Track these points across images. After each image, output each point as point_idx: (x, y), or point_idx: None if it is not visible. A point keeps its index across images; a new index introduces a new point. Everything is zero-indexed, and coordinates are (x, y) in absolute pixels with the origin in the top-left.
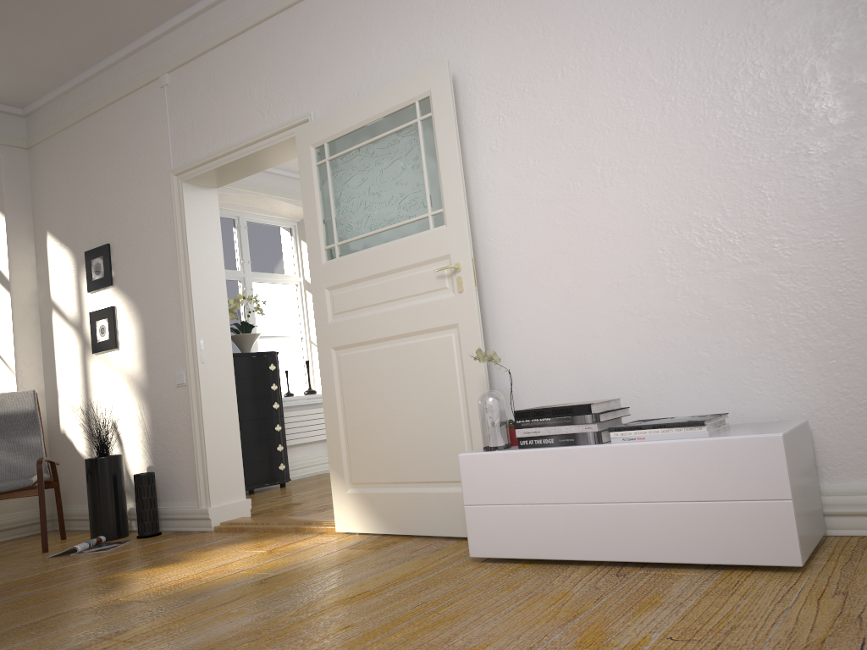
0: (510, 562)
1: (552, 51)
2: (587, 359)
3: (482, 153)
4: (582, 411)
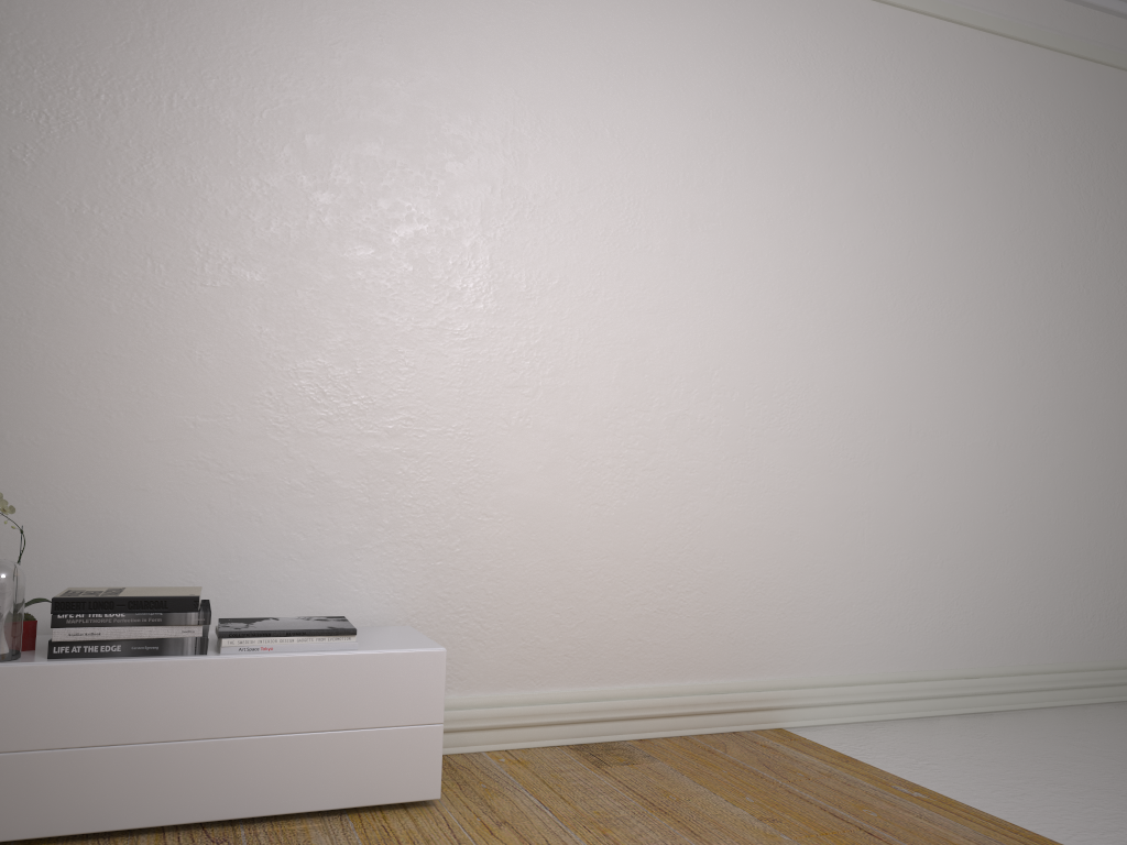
0: None
1: (161, 64)
2: (120, 520)
3: None
4: (184, 607)
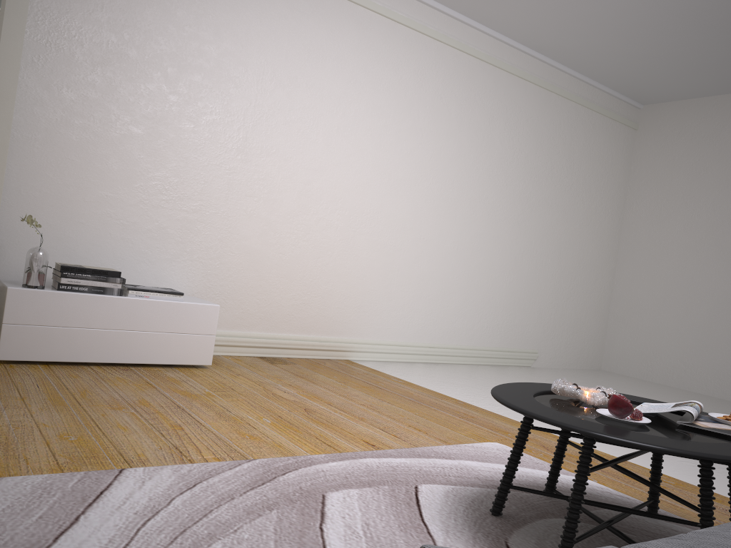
0: (28, 364)
1: (105, 25)
2: (70, 235)
3: (23, 58)
4: (115, 275)
